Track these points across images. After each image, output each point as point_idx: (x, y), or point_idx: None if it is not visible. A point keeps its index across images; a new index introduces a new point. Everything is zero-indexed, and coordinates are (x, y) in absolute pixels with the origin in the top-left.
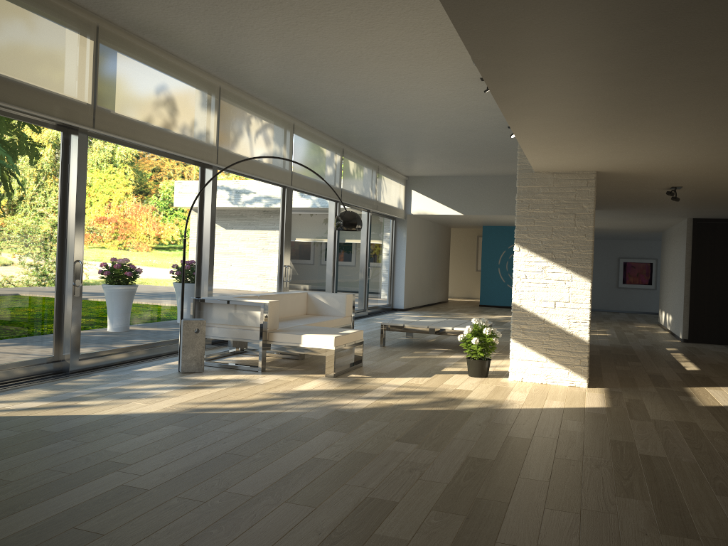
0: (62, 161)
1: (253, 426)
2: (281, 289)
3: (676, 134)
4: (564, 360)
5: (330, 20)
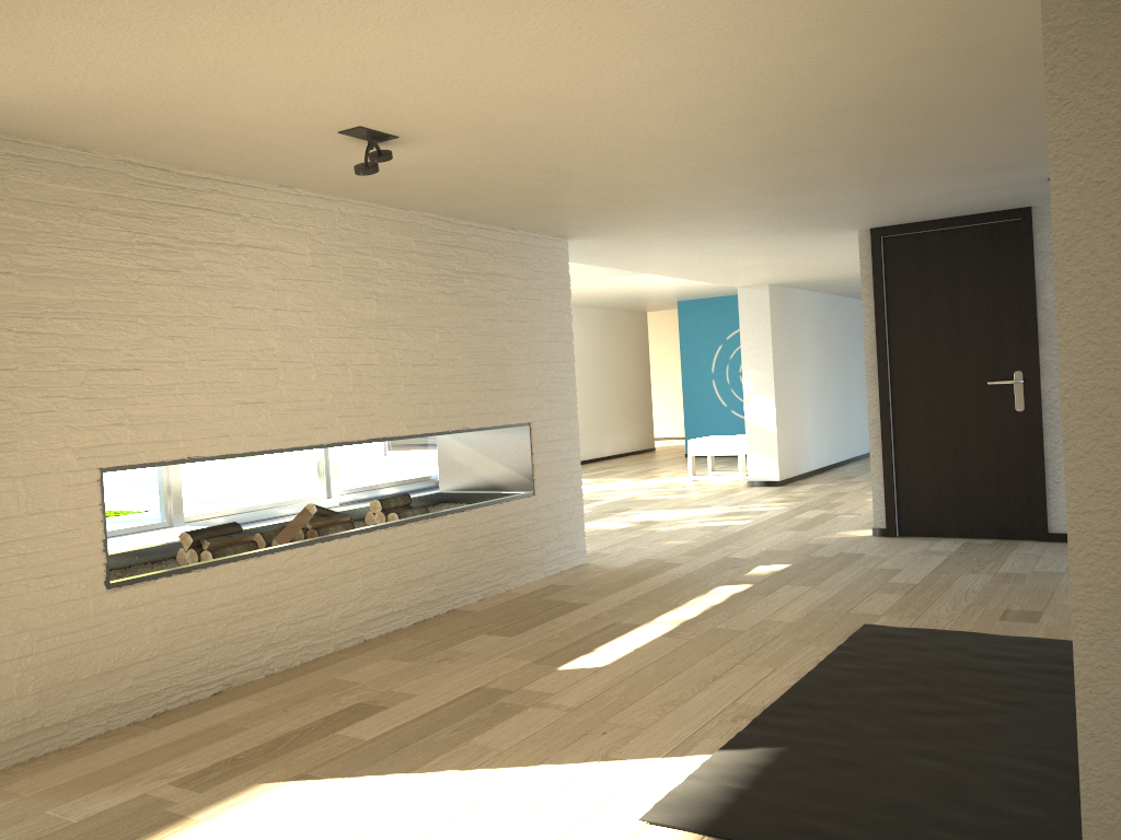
0: None
1: None
2: None
3: None
4: None
5: None
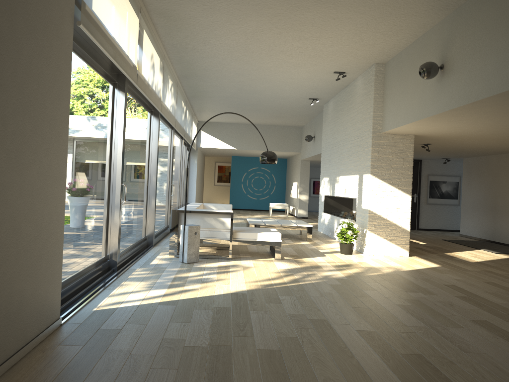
0: (112, 108)
1: (323, 292)
2: (169, 201)
3: (502, 123)
4: (397, 242)
5: (297, 30)
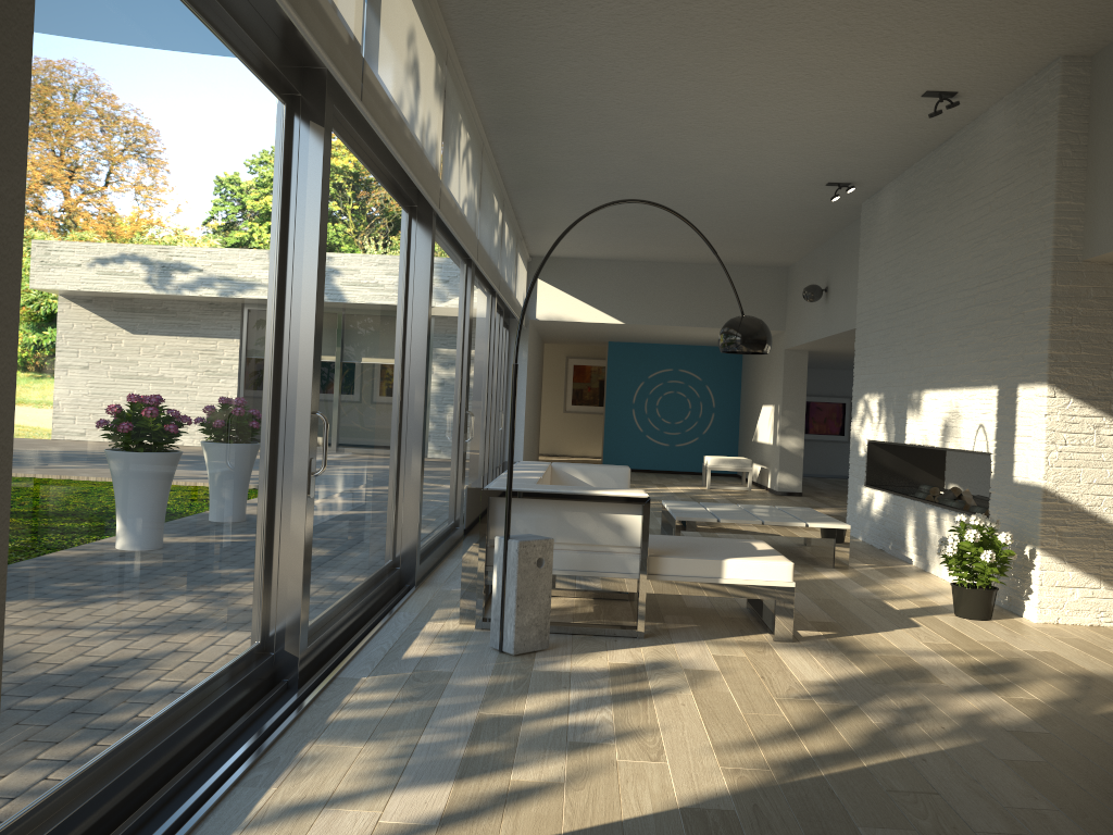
0: (284, 175)
1: (1008, 805)
2: (459, 456)
3: None
4: None
5: None
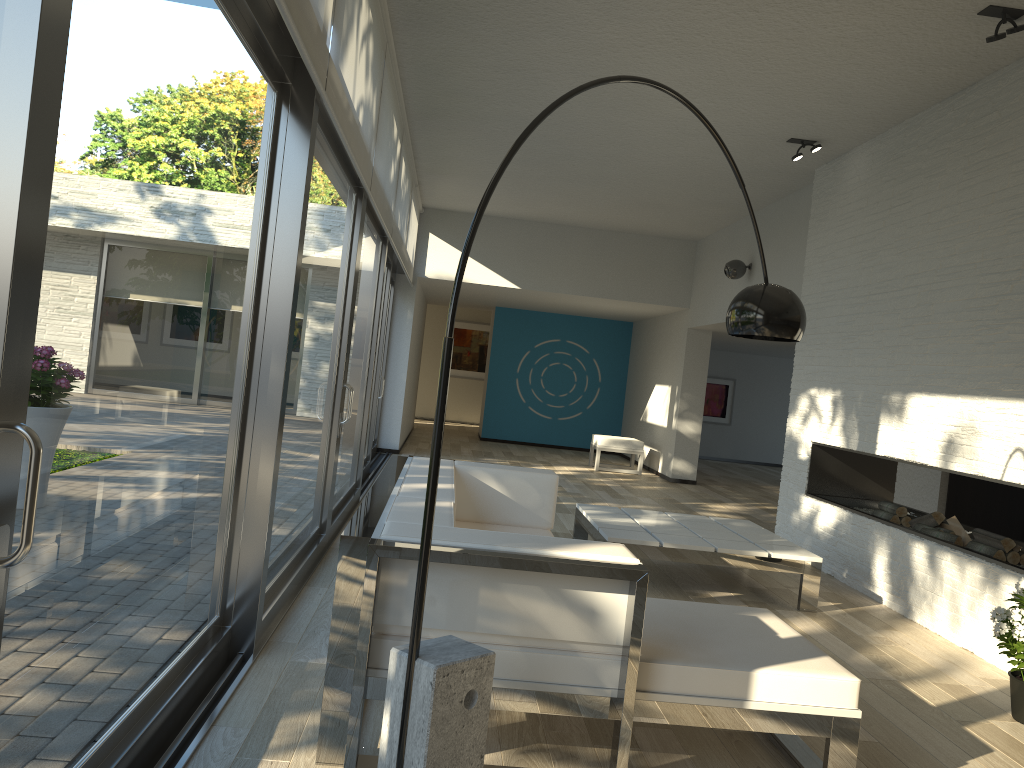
0: None
1: None
2: (331, 442)
3: None
4: None
5: None
